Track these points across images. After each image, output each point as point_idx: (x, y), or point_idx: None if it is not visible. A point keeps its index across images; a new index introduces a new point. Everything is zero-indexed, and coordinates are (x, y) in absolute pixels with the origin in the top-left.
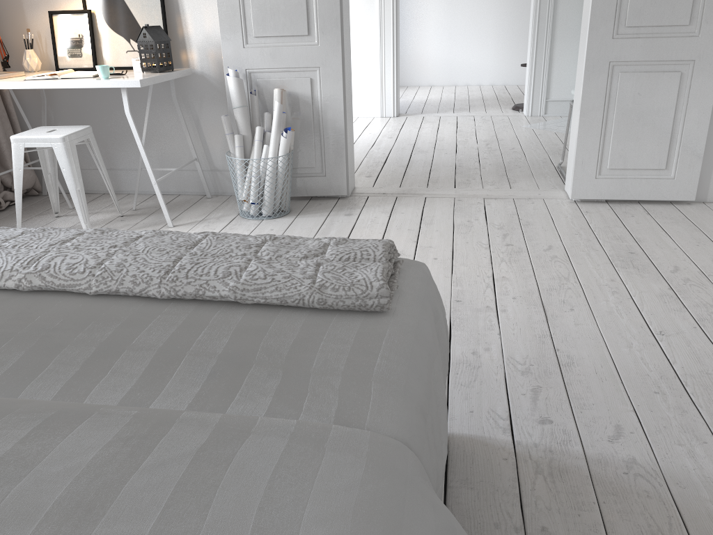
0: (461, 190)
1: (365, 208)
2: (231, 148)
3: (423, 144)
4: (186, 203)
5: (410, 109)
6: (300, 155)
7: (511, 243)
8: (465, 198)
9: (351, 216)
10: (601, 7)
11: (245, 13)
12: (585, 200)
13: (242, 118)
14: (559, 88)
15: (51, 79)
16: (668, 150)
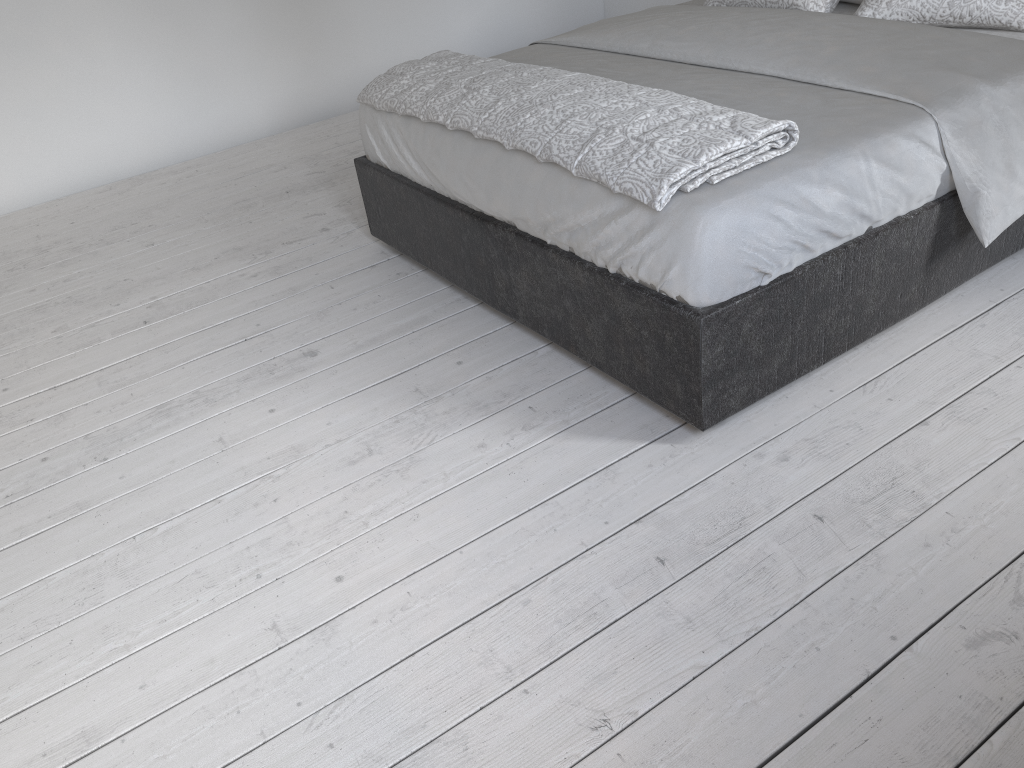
0: None
1: None
2: None
3: None
4: None
5: None
6: None
7: None
8: None
9: None
10: None
11: None
12: None
13: None
14: None
15: None
16: None
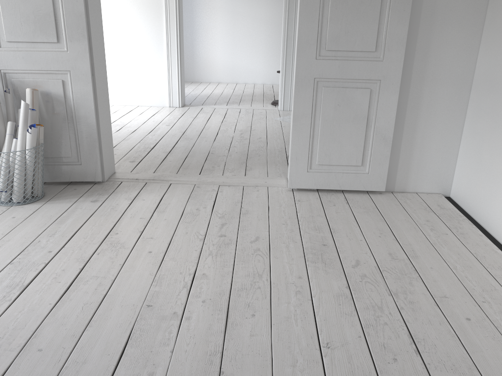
0: (204, 177)
1: (113, 194)
2: None
3: (191, 132)
4: None
5: (195, 101)
6: (57, 146)
7: (225, 234)
8: (204, 184)
9: (96, 202)
10: (306, 33)
11: None
12: (300, 188)
13: None
14: None
15: None
16: (363, 150)
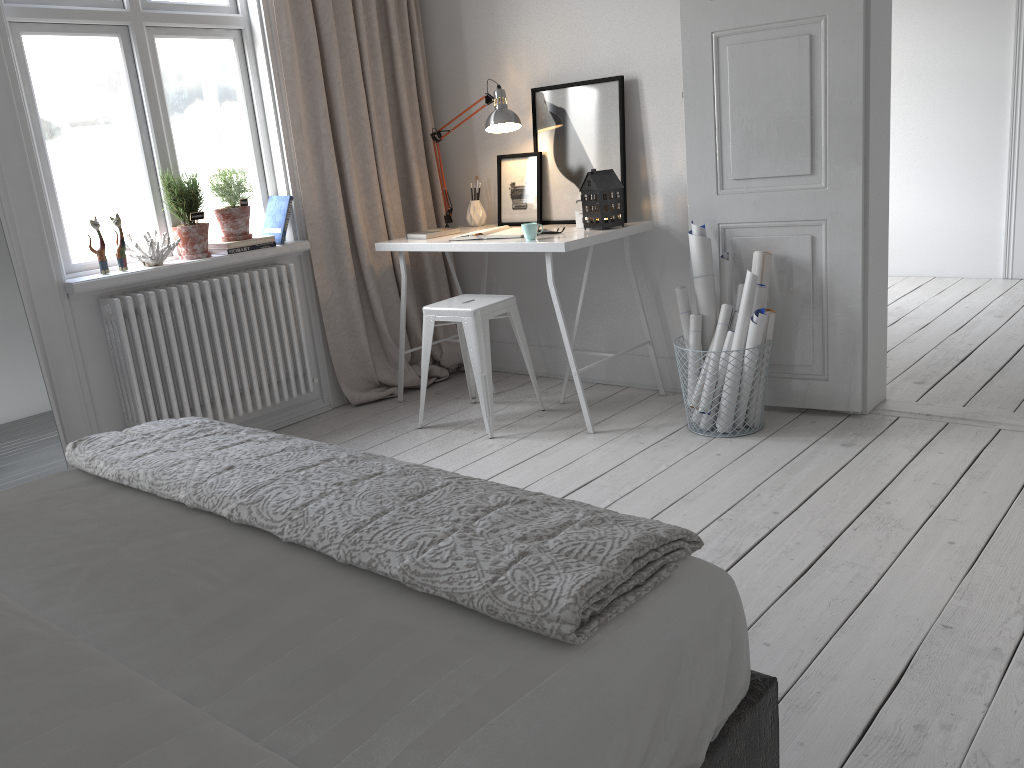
0: None
1: (881, 437)
2: (684, 332)
3: None
4: (629, 401)
5: None
6: (789, 347)
7: None
8: None
9: (851, 447)
10: None
11: (722, 148)
12: None
13: (703, 291)
14: None
15: (475, 240)
16: None
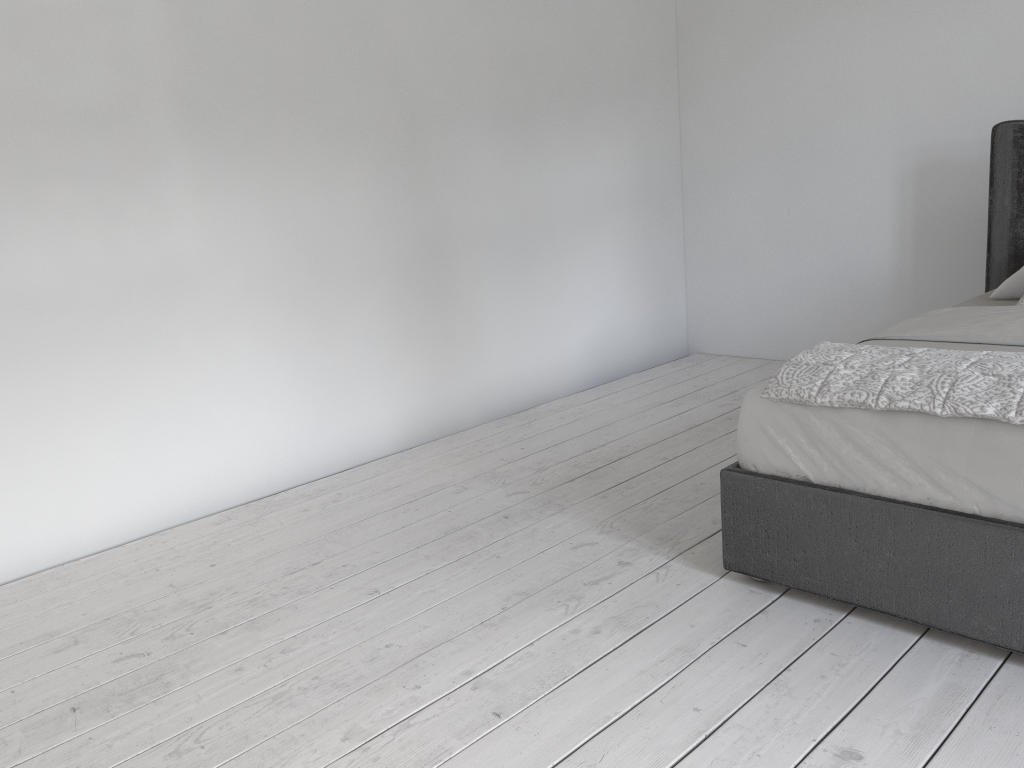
0: None
1: None
2: None
3: None
4: None
5: None
6: None
7: None
8: None
9: None
10: None
11: None
12: None
13: None
14: None
15: None
16: None
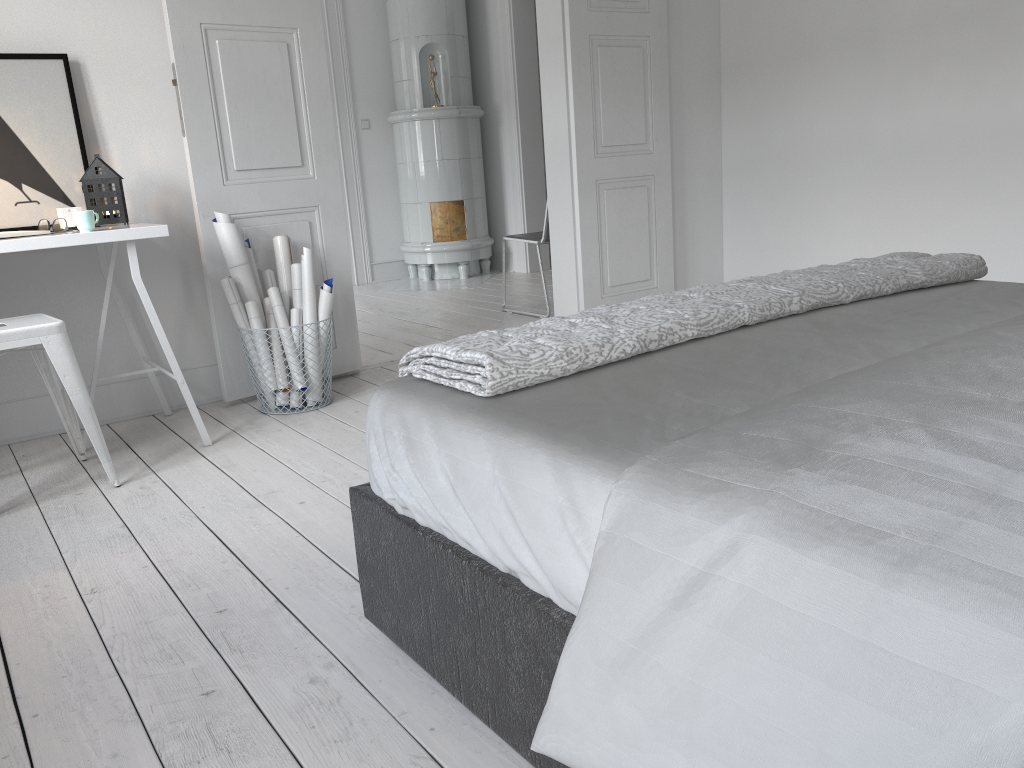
0: None
1: None
2: (243, 322)
3: None
4: (152, 426)
5: None
6: None
7: None
8: None
9: None
10: (583, 128)
11: (222, 139)
12: None
13: (249, 278)
14: (382, 247)
15: None
16: (649, 260)
